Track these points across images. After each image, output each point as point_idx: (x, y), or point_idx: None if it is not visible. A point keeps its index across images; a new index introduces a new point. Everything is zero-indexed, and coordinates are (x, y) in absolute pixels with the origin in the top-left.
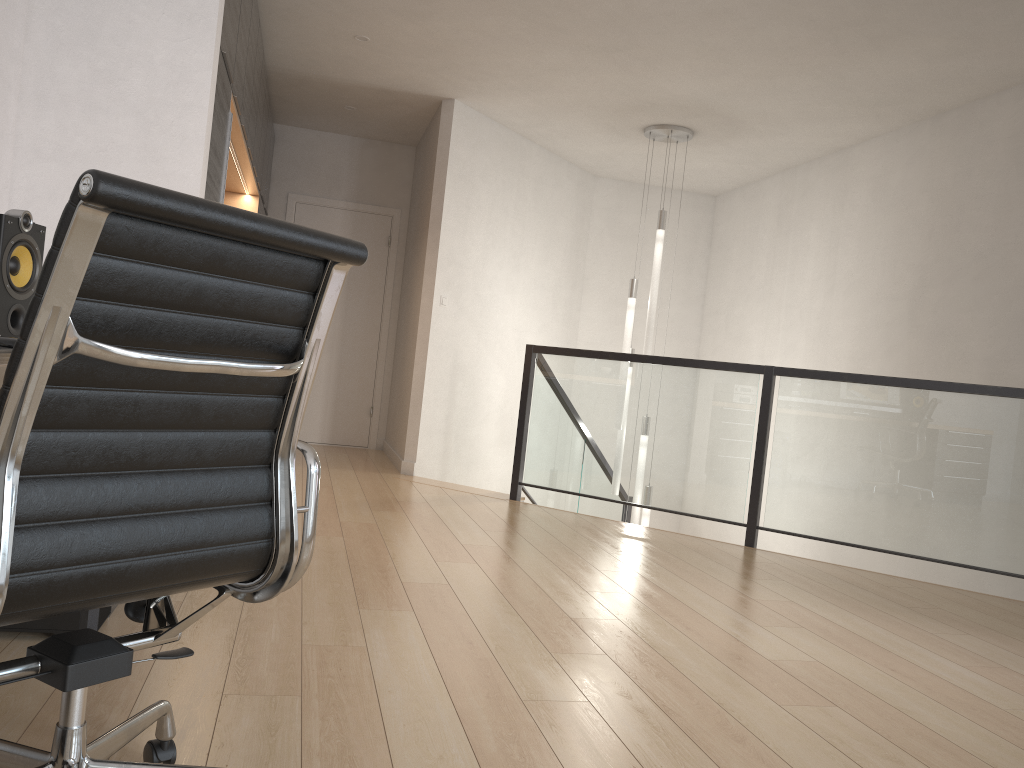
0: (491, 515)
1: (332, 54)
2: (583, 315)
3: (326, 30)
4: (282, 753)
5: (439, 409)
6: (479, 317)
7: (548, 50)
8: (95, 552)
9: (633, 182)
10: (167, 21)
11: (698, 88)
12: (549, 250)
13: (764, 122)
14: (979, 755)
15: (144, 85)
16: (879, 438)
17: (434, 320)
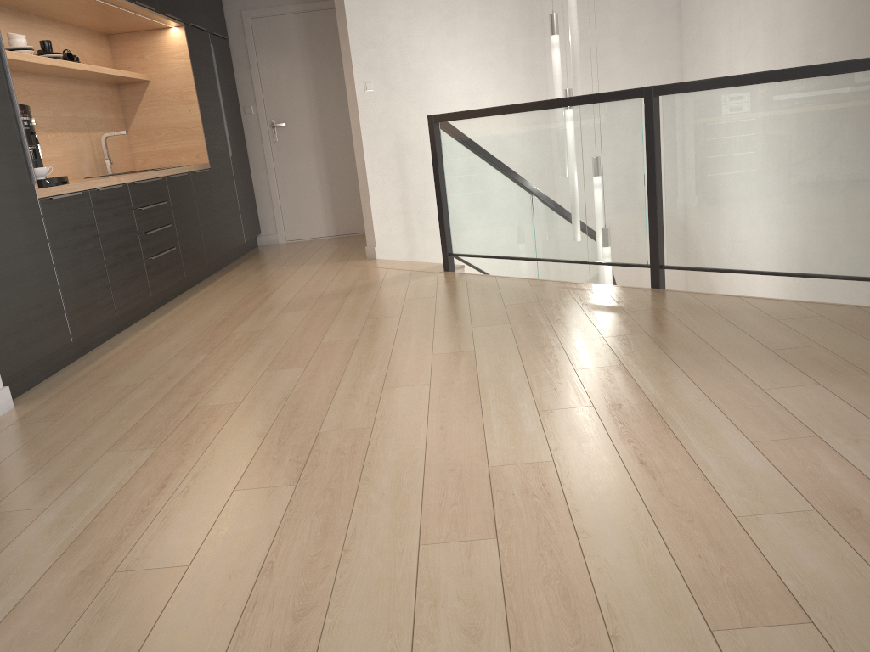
0: (399, 296)
1: None
2: (549, 59)
3: None
4: None
5: (390, 192)
6: (417, 92)
7: None
8: None
9: None
10: None
11: None
12: (491, 1)
13: None
14: (610, 612)
15: None
16: (775, 146)
17: (362, 108)
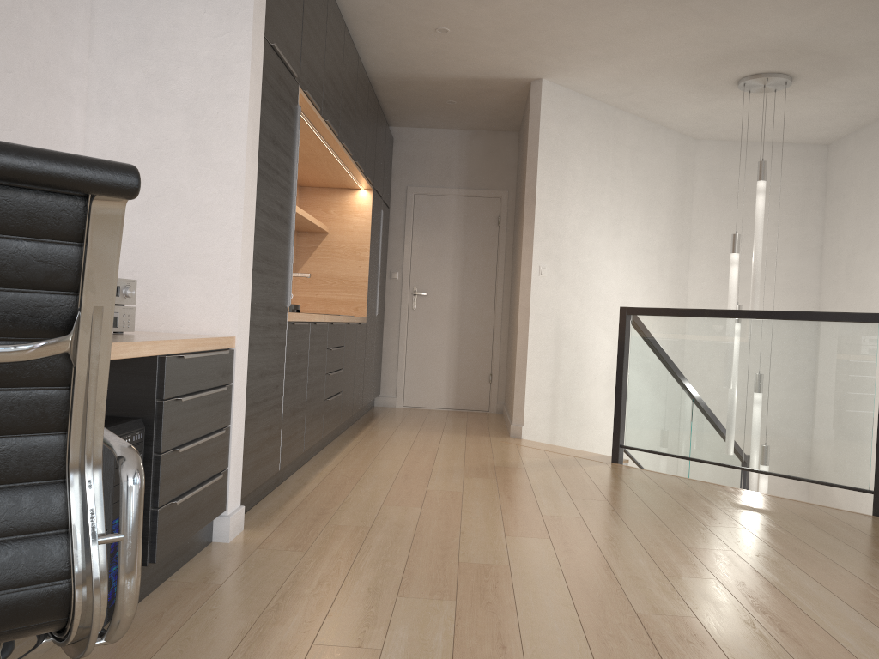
0: (586, 480)
1: (421, 51)
2: (692, 275)
3: (409, 28)
4: None
5: (544, 374)
6: (580, 284)
7: (621, 11)
8: None
9: (736, 140)
10: (208, 19)
11: (789, 26)
12: (651, 215)
13: (871, 54)
14: None
15: (191, 82)
16: None
17: (534, 290)
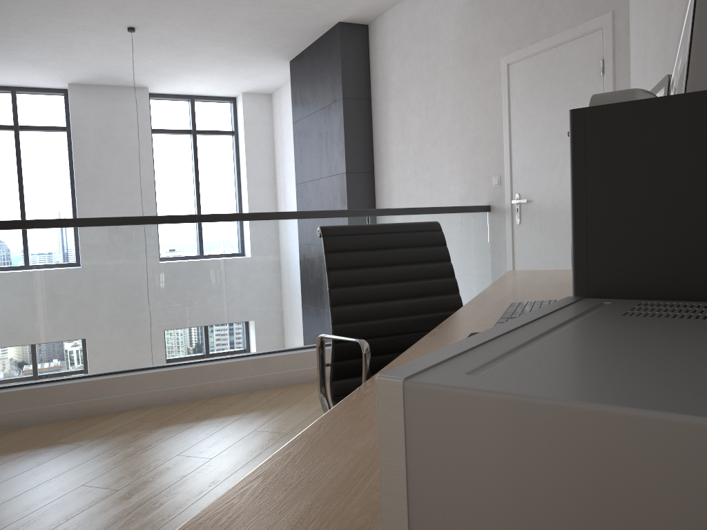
0: None
1: None
2: None
3: None
4: None
5: None
6: None
7: None
8: None
9: None
10: None
11: None
12: None
13: None
14: None
15: None
16: None
17: None
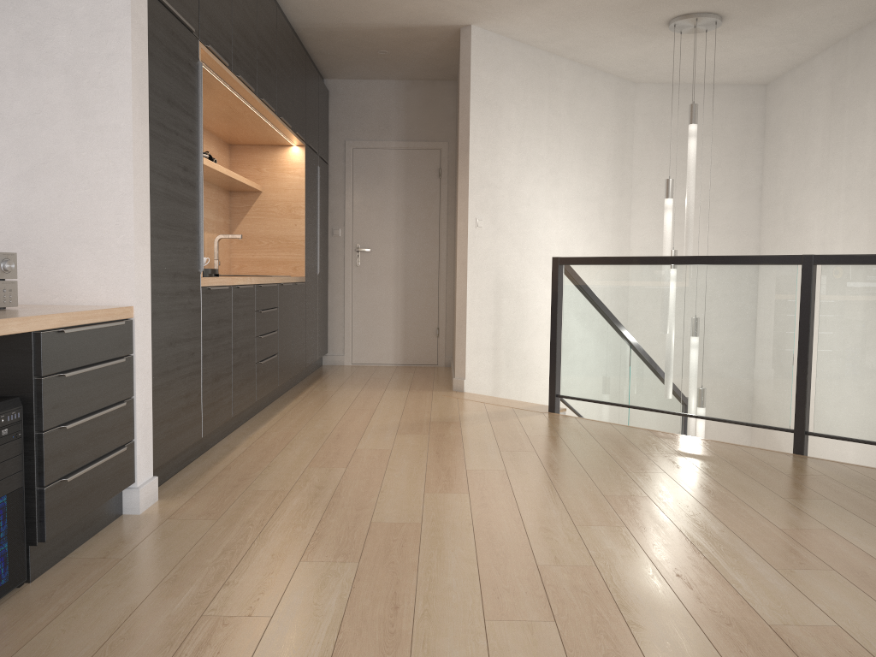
0: (518, 432)
1: None
2: (634, 222)
3: None
4: None
5: (485, 327)
6: (519, 235)
7: None
8: None
9: (675, 83)
10: None
11: None
12: (590, 162)
13: None
14: None
15: (69, 41)
16: None
17: (471, 242)
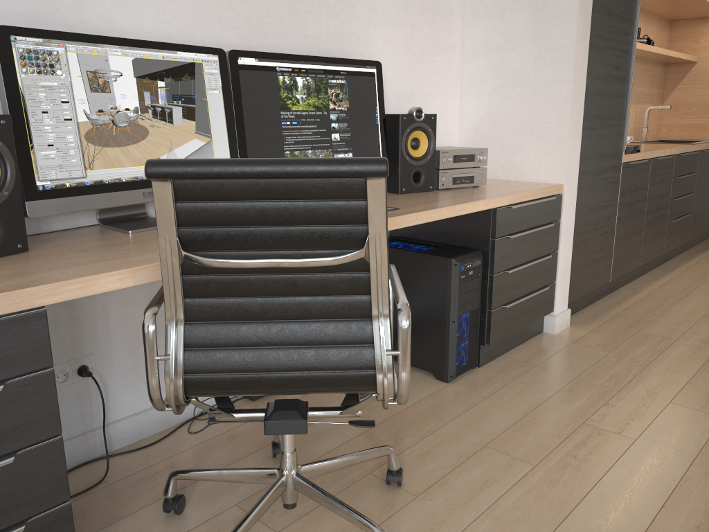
0: None
1: None
2: None
3: None
4: (472, 506)
5: None
6: None
7: None
8: (236, 367)
9: None
10: None
11: None
12: None
13: None
14: None
15: None
16: None
17: None
